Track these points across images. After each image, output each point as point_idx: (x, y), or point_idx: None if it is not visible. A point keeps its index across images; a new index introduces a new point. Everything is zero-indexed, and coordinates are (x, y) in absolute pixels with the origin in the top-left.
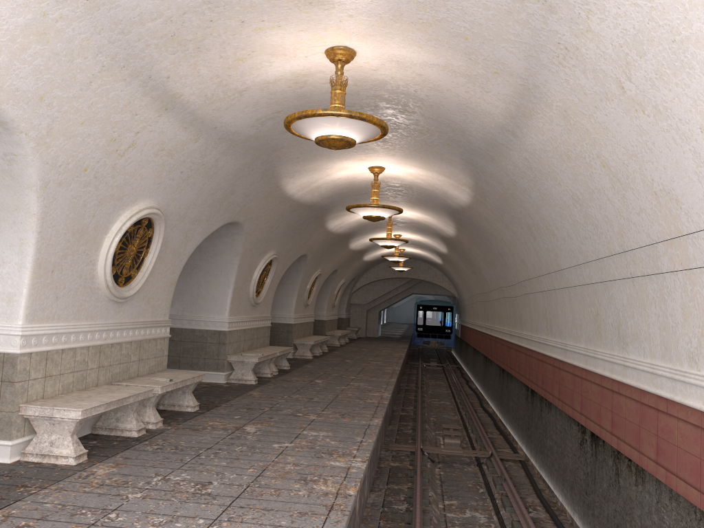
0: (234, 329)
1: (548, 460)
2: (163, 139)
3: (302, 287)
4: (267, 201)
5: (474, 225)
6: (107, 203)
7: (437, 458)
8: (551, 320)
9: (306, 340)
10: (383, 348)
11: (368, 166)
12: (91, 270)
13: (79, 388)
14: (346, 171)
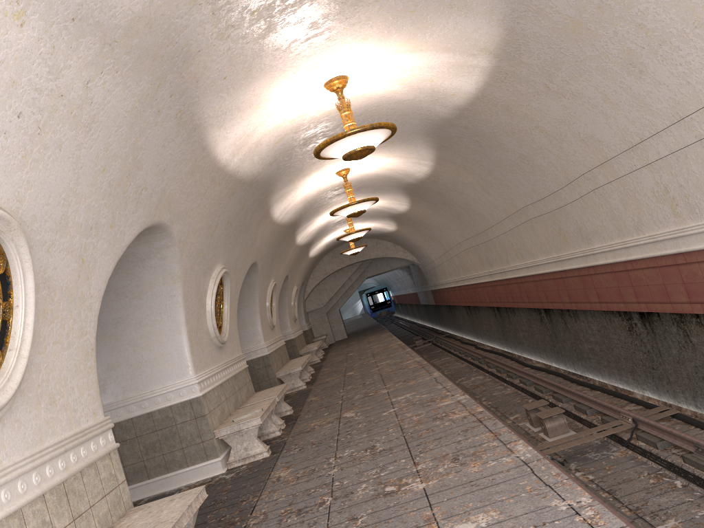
0: (208, 390)
1: None
2: None
3: (261, 306)
4: (194, 179)
5: (475, 133)
6: None
7: (557, 456)
8: (688, 196)
9: (291, 368)
10: (369, 344)
11: (325, 81)
12: None
13: None
14: (293, 102)
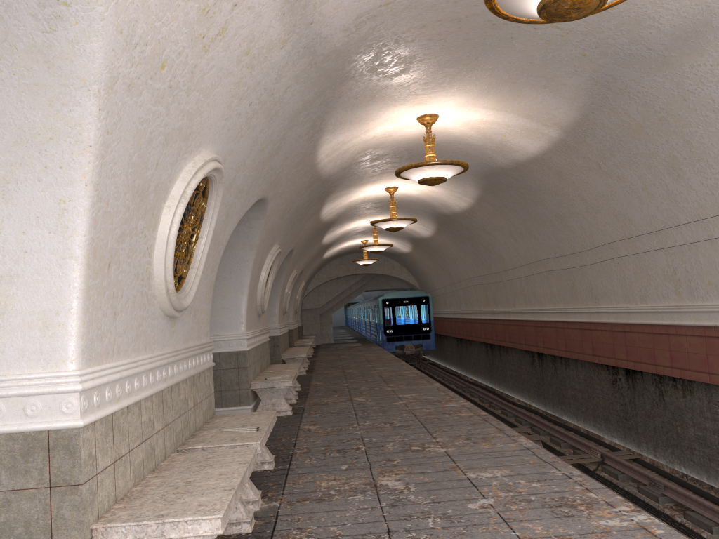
0: (251, 347)
1: (694, 455)
2: (255, 30)
3: (283, 291)
4: (297, 169)
5: (523, 186)
6: (172, 144)
7: None
8: (691, 281)
9: (296, 353)
10: (360, 352)
11: (419, 115)
12: (147, 265)
13: (149, 469)
14: (388, 125)
